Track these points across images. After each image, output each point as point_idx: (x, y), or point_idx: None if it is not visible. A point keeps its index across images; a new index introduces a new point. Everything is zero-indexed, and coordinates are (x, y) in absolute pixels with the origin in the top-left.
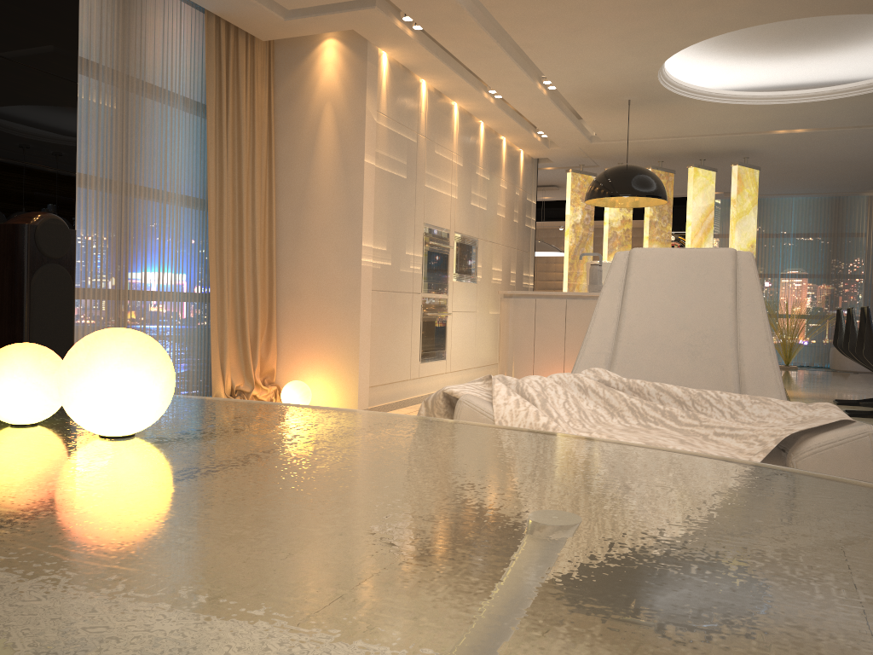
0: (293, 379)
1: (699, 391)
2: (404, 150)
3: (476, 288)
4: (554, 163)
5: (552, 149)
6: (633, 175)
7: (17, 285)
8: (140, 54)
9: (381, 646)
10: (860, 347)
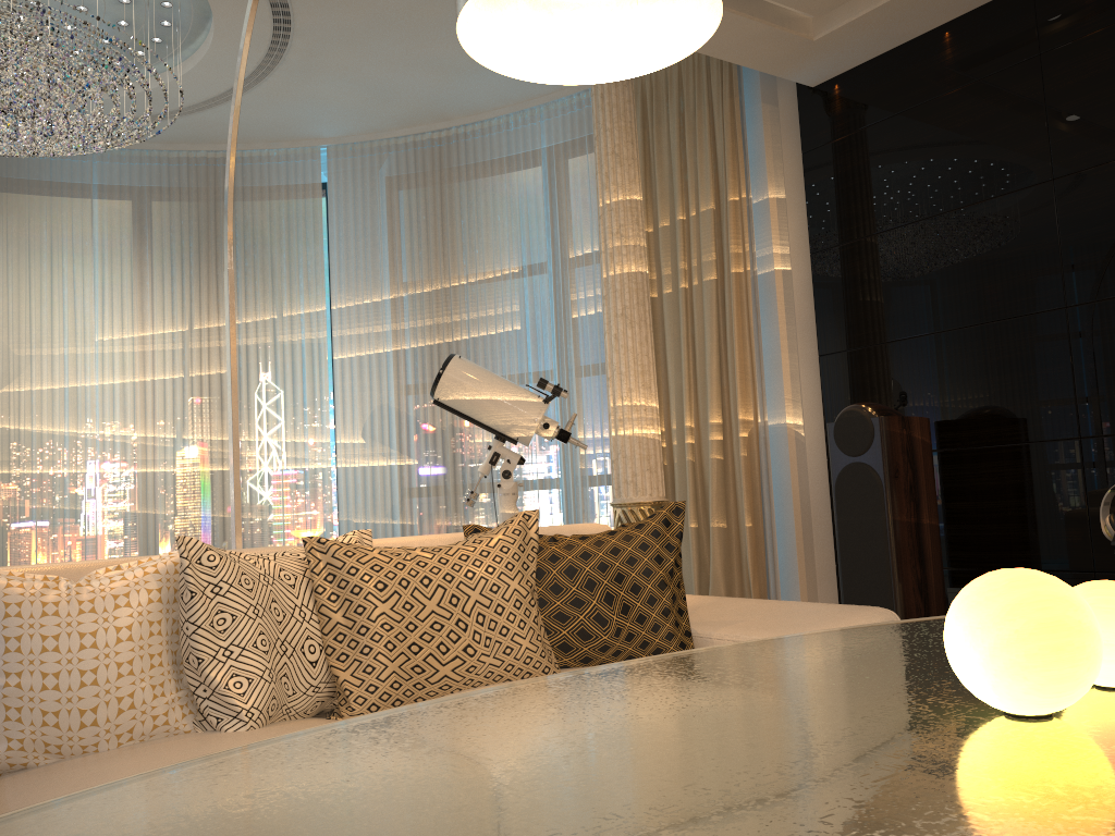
0: None
1: None
2: None
3: None
4: None
5: None
6: None
7: None
8: None
9: (306, 761)
10: None
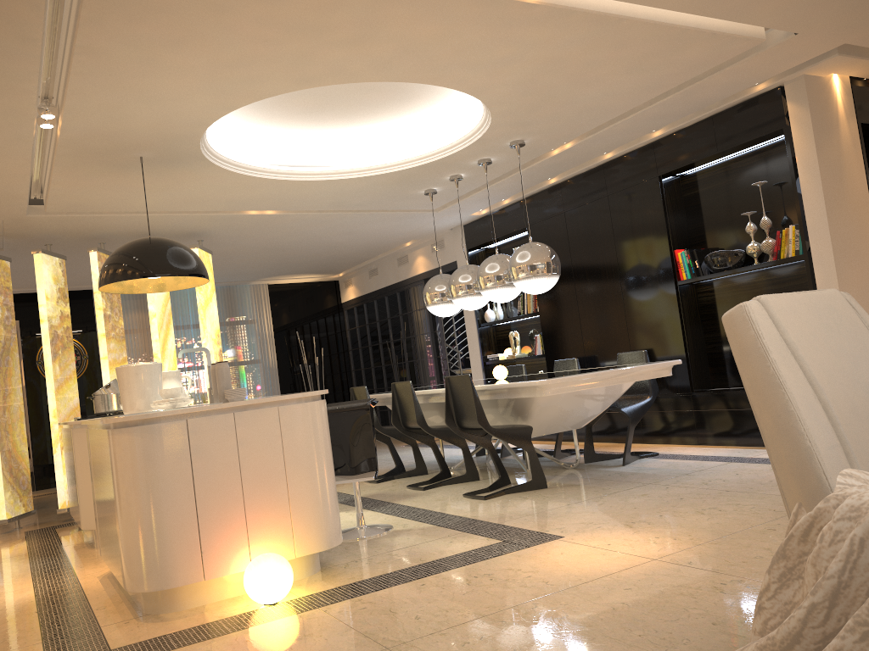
0: None
1: None
2: None
3: None
4: None
5: None
6: (176, 249)
7: None
8: None
9: None
10: (449, 417)
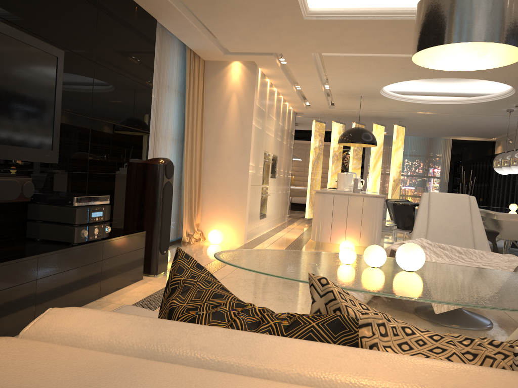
0: (209, 228)
1: (466, 248)
2: (261, 115)
3: (276, 181)
4: (304, 115)
5: (308, 110)
6: (364, 133)
7: (157, 191)
8: (163, 70)
9: None
10: None
